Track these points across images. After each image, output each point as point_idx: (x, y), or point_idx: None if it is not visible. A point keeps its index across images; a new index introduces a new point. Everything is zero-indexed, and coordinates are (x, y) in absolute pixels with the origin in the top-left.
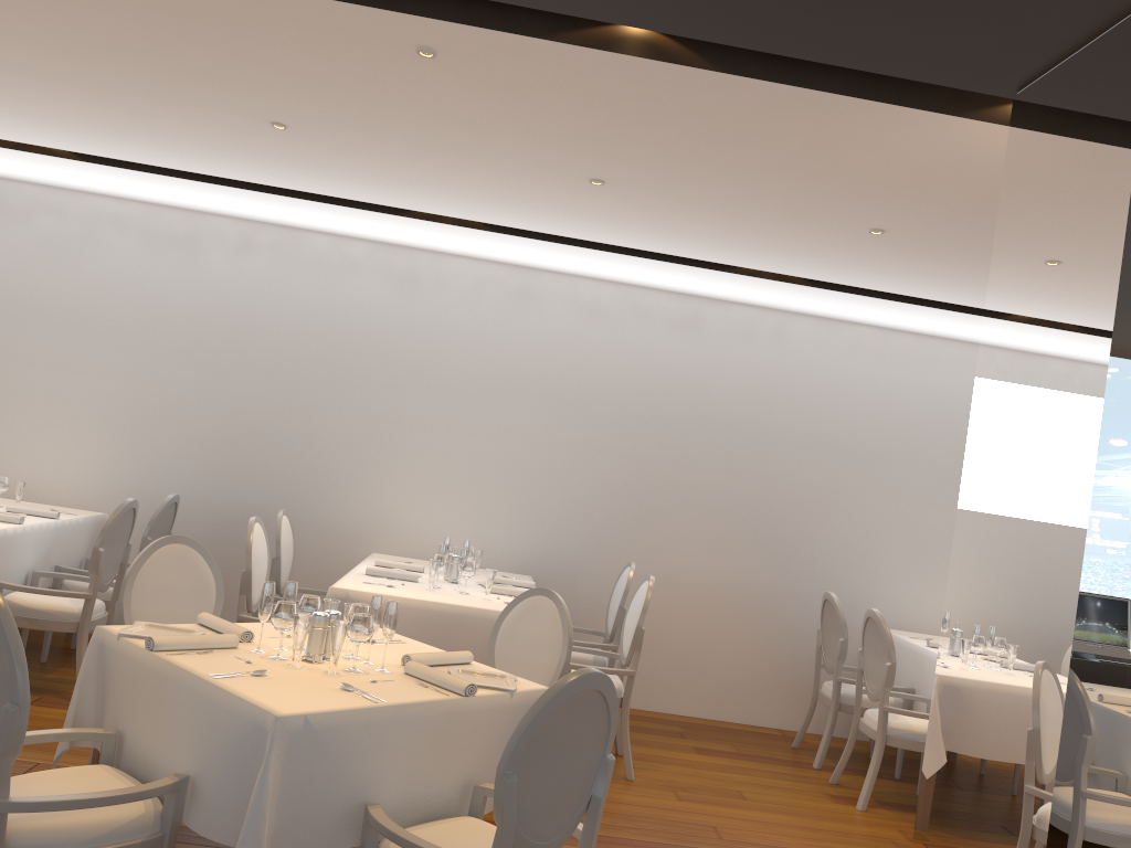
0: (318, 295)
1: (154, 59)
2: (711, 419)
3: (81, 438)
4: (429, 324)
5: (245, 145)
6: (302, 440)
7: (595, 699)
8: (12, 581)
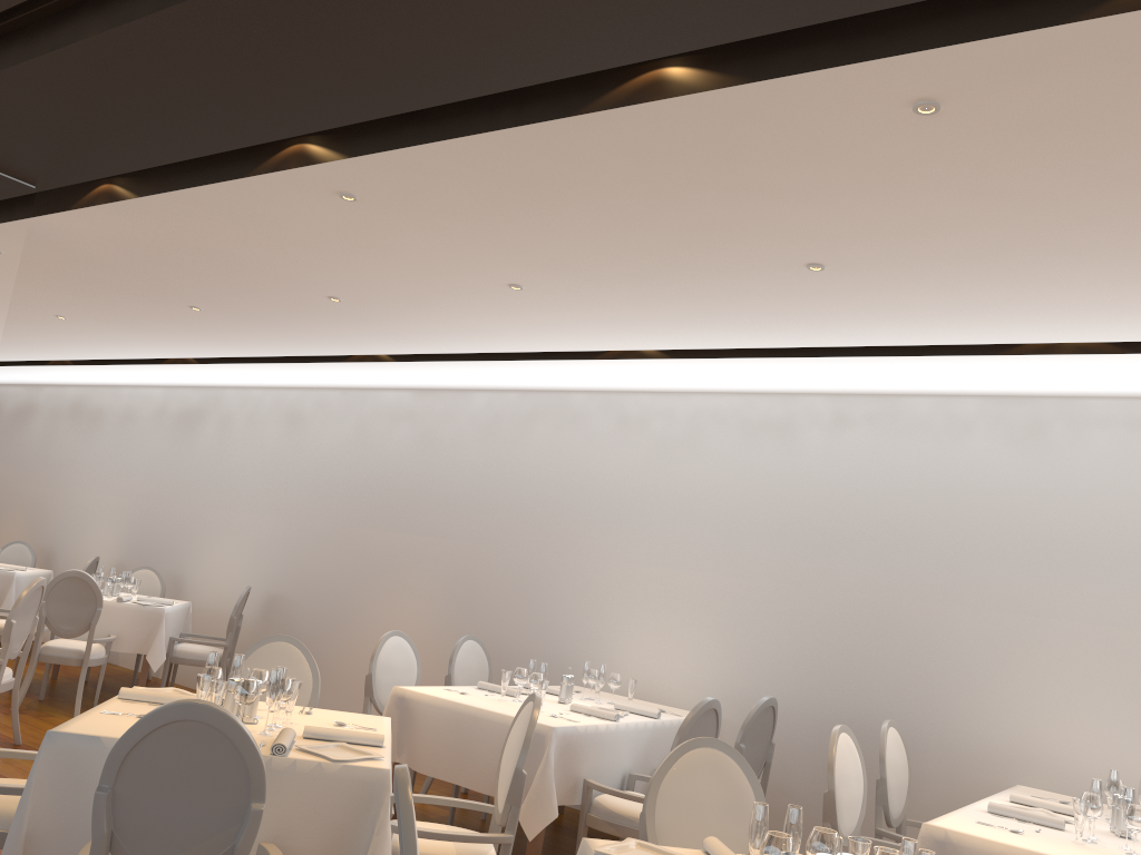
0: (924, 466)
1: (667, 221)
2: None
3: (691, 636)
4: (1067, 486)
5: (795, 301)
6: (917, 636)
7: None
8: (606, 781)
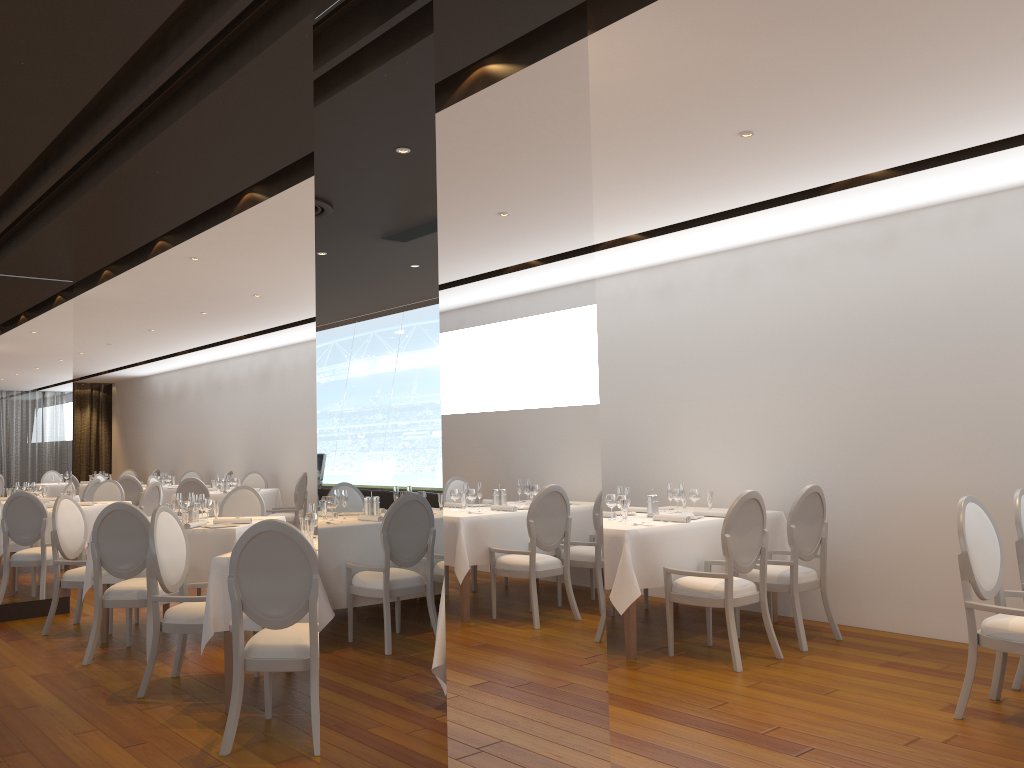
0: (617, 320)
1: None
2: (927, 330)
3: None
4: (684, 318)
5: None
6: (625, 428)
7: (283, 537)
8: None
